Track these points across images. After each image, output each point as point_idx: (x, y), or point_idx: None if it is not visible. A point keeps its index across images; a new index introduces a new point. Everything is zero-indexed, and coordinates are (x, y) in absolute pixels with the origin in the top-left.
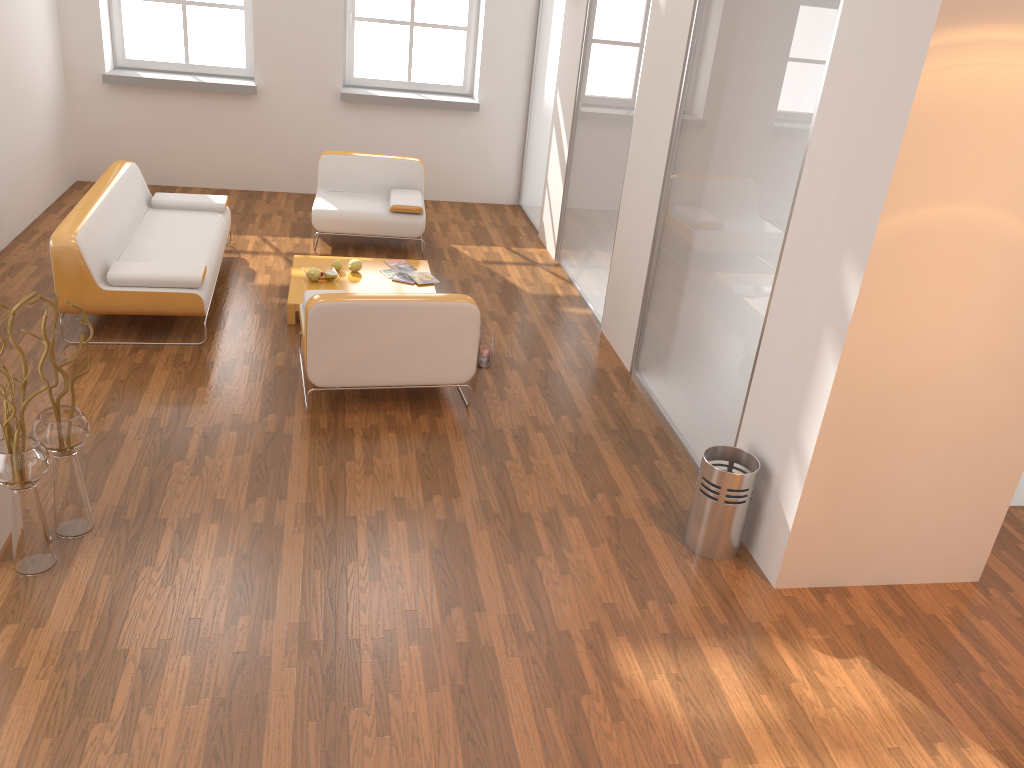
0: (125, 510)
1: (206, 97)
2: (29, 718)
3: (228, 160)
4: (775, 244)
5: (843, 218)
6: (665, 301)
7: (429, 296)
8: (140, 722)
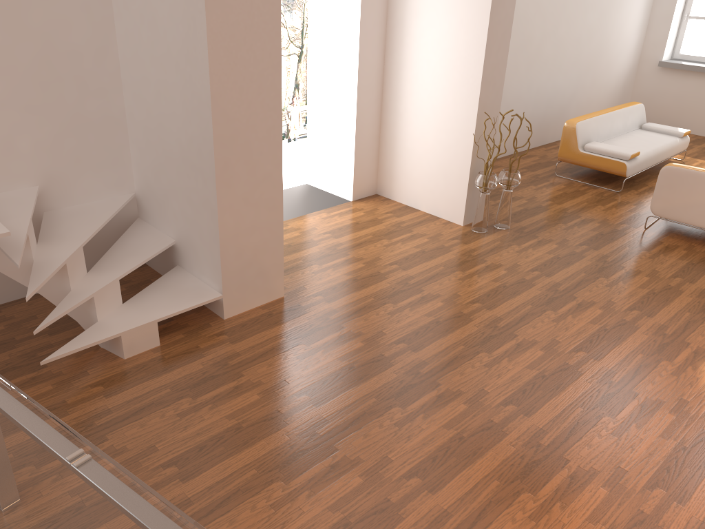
0: (524, 229)
1: None
2: (442, 261)
3: None
4: None
5: None
6: None
7: None
8: (472, 277)
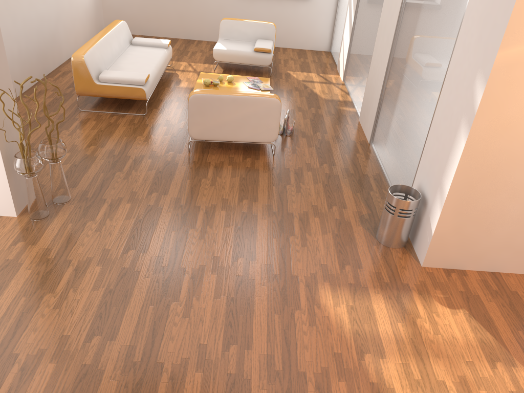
0: (87, 193)
1: None
2: (18, 287)
3: (178, 23)
4: (444, 68)
5: (479, 51)
6: (389, 103)
7: (254, 93)
8: (68, 295)
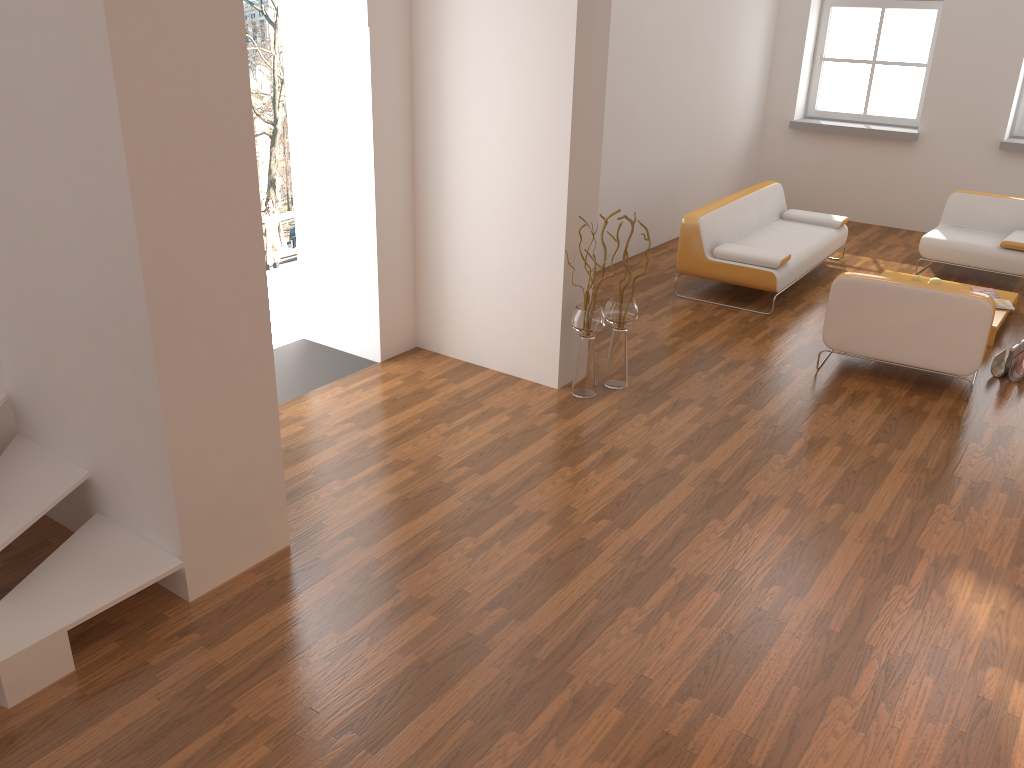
0: (649, 385)
1: (870, 142)
2: (537, 451)
3: (877, 198)
4: None
5: None
6: None
7: (945, 288)
8: (588, 474)
